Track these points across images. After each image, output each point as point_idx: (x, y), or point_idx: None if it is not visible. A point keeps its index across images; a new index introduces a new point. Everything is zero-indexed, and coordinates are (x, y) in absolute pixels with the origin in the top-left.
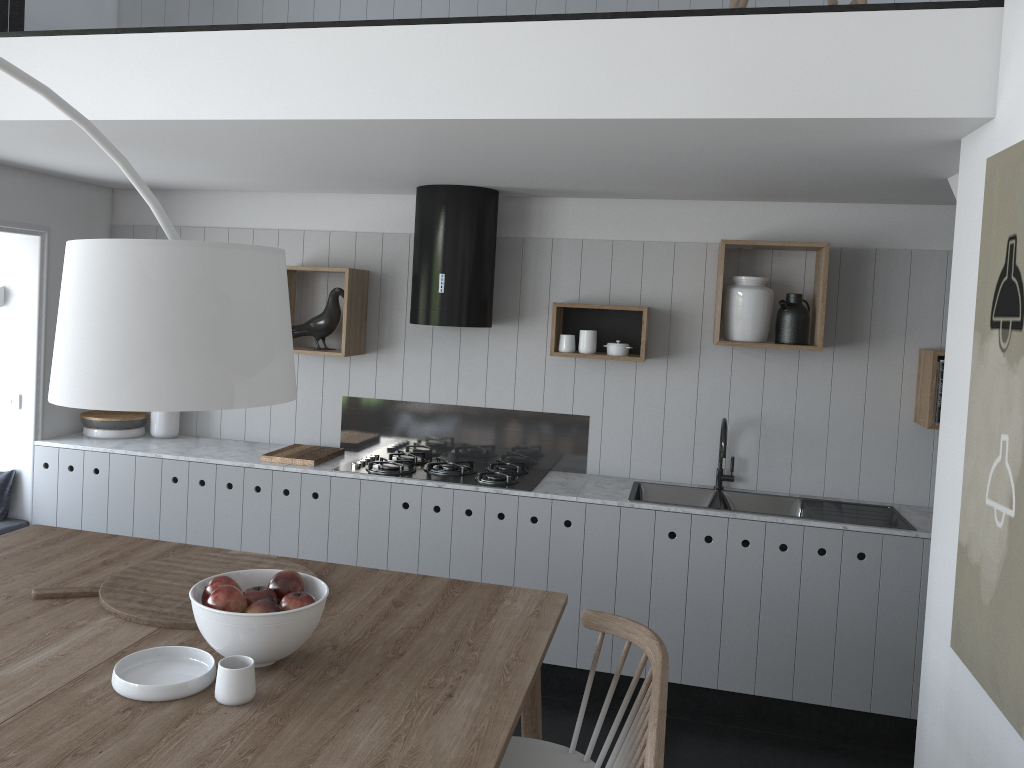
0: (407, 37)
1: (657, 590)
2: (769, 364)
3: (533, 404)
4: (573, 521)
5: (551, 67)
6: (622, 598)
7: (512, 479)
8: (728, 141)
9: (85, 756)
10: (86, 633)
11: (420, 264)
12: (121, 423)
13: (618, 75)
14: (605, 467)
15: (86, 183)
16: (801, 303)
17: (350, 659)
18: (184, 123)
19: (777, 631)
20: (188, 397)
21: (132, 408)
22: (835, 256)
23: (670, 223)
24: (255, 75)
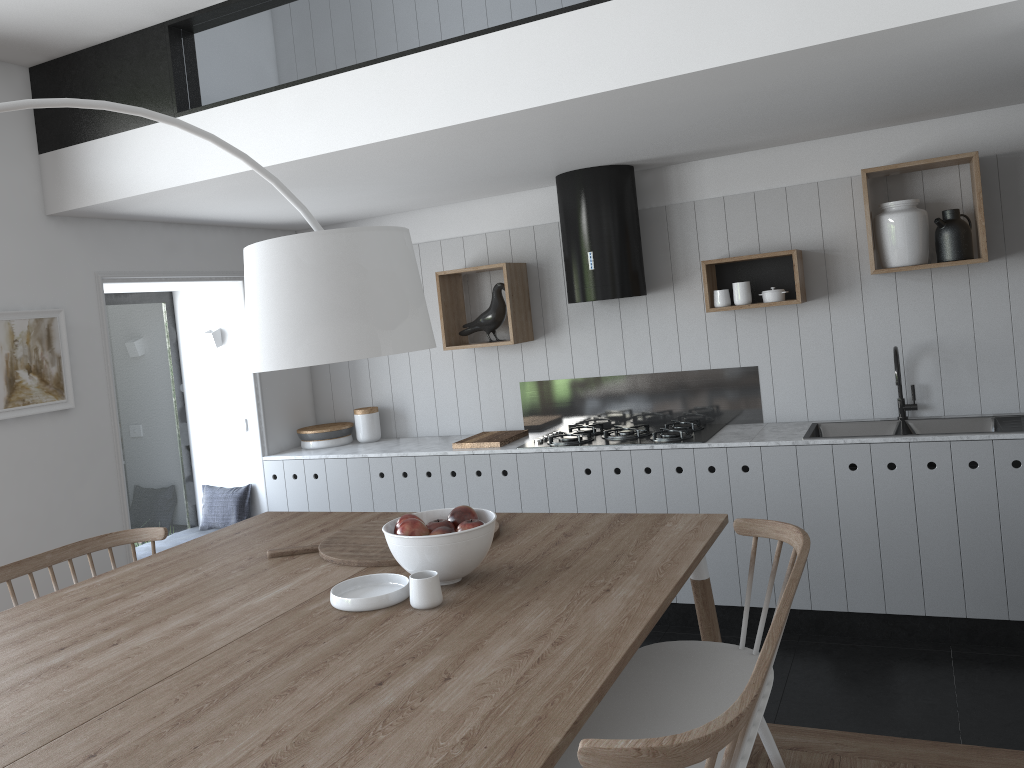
0: (506, 39)
1: (846, 523)
2: (937, 286)
3: (700, 363)
4: (750, 466)
5: (636, 37)
6: (811, 535)
7: (686, 435)
8: (824, 69)
9: (312, 645)
10: (310, 575)
11: (568, 247)
12: (331, 433)
13: (698, 30)
14: (781, 414)
15: (273, 229)
16: (959, 218)
17: (523, 574)
18: (335, 155)
19: (980, 550)
20: (345, 350)
21: (305, 364)
22: (991, 164)
23: (809, 164)
24: (385, 101)
